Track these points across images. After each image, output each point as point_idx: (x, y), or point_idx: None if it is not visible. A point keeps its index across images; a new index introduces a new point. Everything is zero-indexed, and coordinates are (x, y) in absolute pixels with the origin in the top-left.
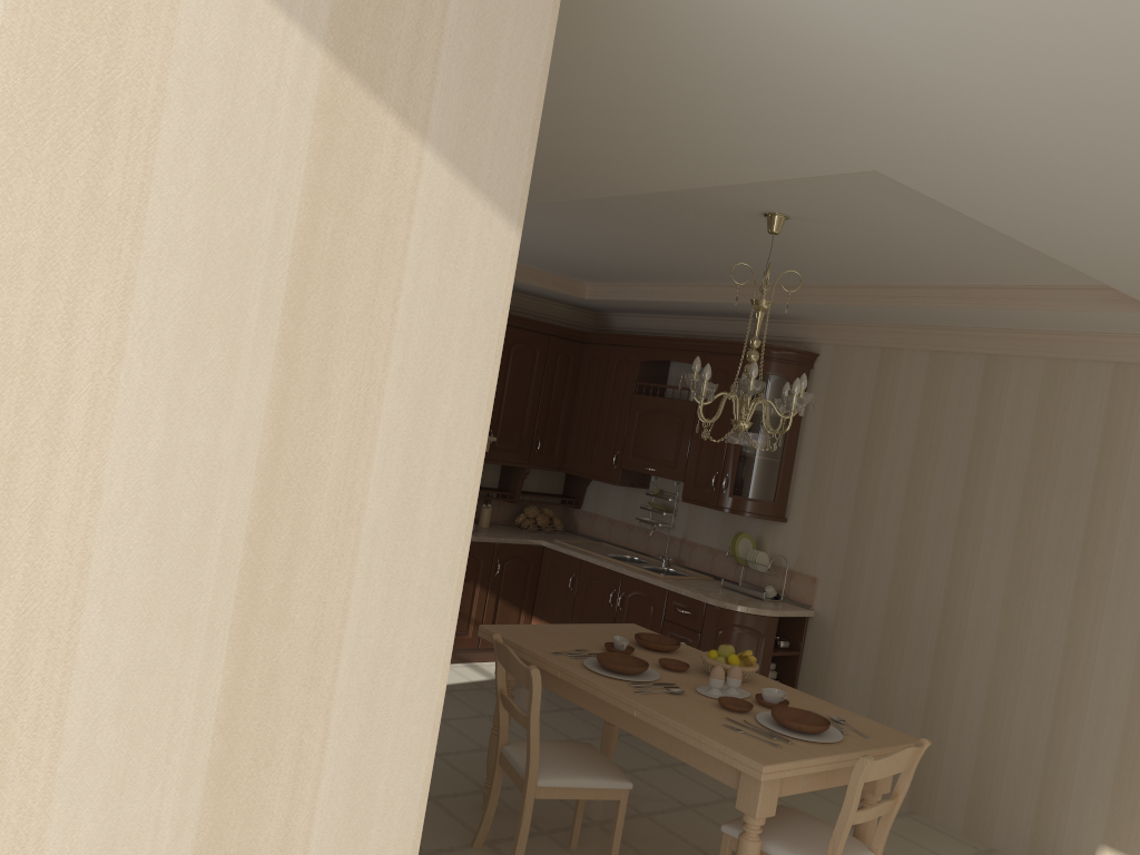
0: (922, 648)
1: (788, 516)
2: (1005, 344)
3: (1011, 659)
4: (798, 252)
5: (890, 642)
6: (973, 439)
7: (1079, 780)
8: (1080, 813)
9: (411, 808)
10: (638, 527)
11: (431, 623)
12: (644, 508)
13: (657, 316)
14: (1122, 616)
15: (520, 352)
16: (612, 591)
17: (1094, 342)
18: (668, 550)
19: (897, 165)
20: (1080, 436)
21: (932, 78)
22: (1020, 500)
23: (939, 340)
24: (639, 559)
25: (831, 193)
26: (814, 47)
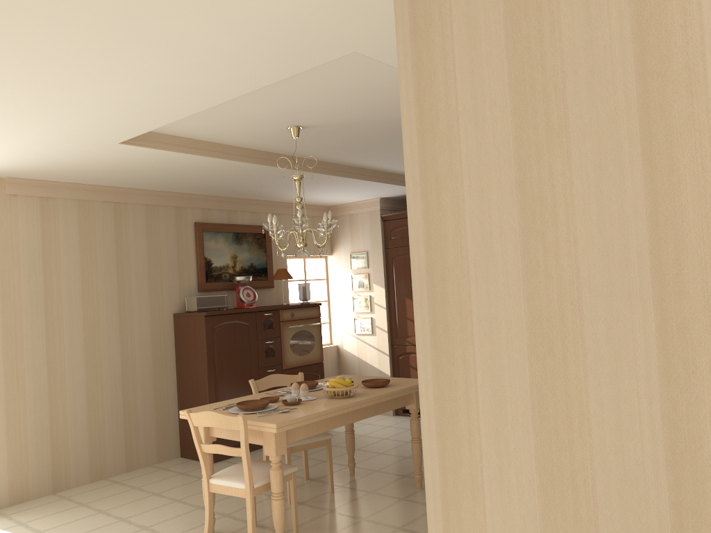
0: None
1: None
2: None
3: None
4: (391, 117)
5: None
6: None
7: None
8: None
9: None
10: None
11: None
12: None
13: None
14: None
15: None
16: None
17: None
18: None
19: (103, 142)
20: None
21: (7, 149)
22: None
23: None
24: None
25: (226, 124)
26: (12, 157)
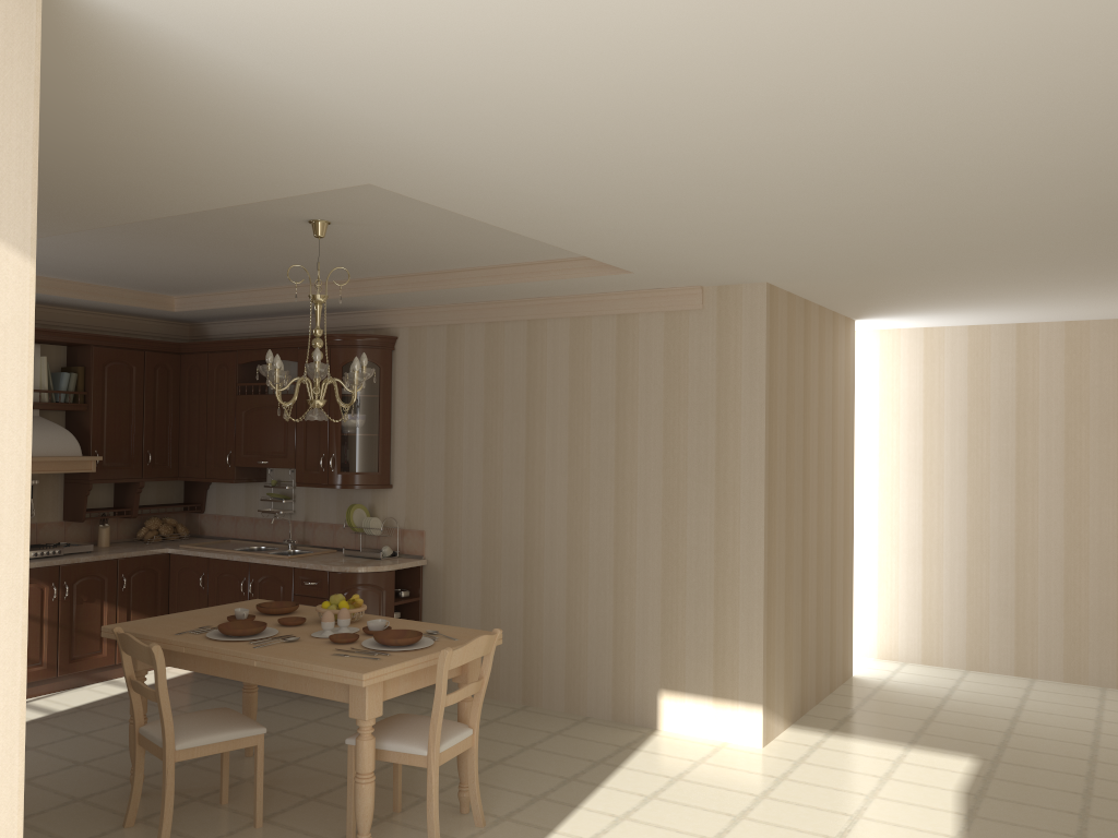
0: (514, 570)
1: (393, 482)
2: (540, 310)
3: (579, 563)
4: (352, 250)
5: (489, 572)
6: (528, 391)
7: (638, 645)
8: (643, 669)
9: (13, 706)
10: (262, 518)
11: (7, 563)
12: (264, 499)
13: (250, 320)
14: (649, 510)
15: (115, 370)
16: (243, 580)
17: (601, 300)
18: (293, 534)
19: (384, 179)
20: (602, 376)
21: (373, 119)
22: (568, 434)
23: (490, 312)
24: (267, 547)
25: (355, 201)
26: (277, 100)
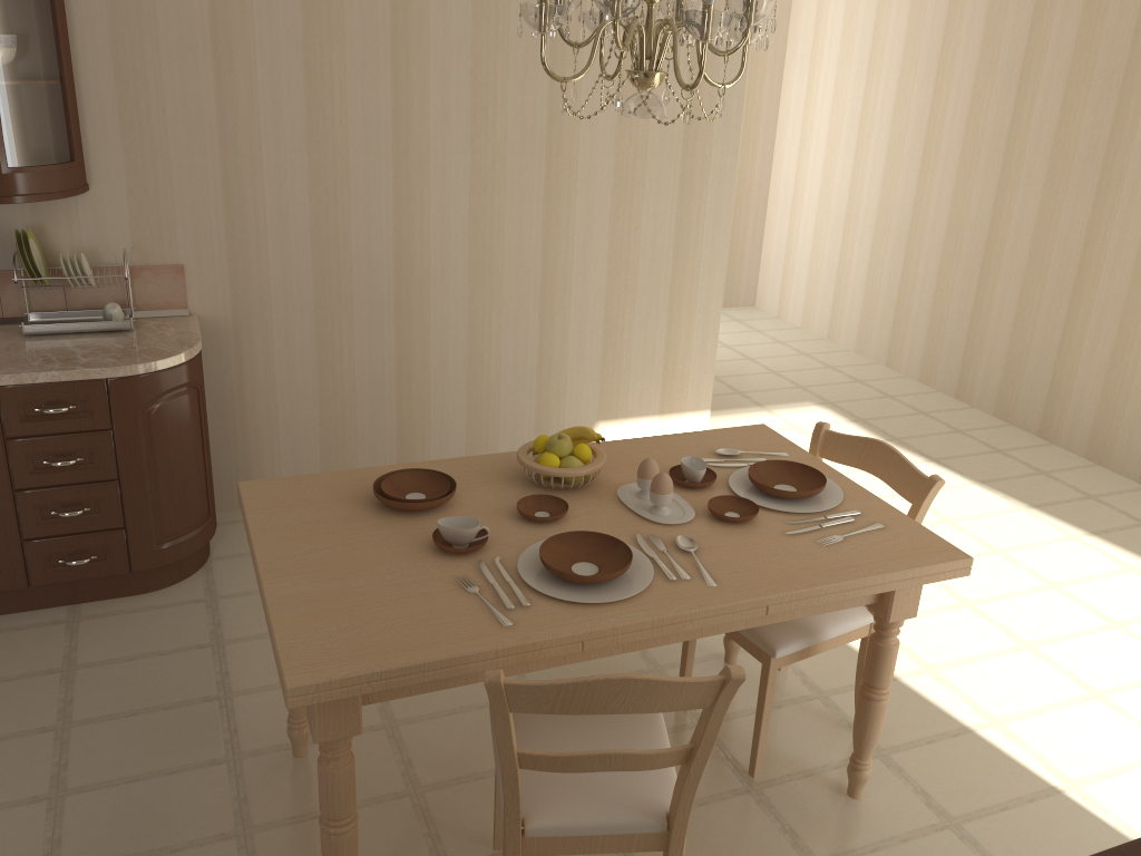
0: (378, 308)
1: (90, 178)
2: None
3: (489, 283)
4: None
5: (331, 317)
6: (393, 8)
7: (572, 376)
8: (576, 404)
9: None
10: None
11: None
12: None
13: None
14: (593, 200)
15: None
16: None
17: None
18: None
19: None
20: None
21: None
22: (470, 88)
23: None
24: None
25: None
26: None
